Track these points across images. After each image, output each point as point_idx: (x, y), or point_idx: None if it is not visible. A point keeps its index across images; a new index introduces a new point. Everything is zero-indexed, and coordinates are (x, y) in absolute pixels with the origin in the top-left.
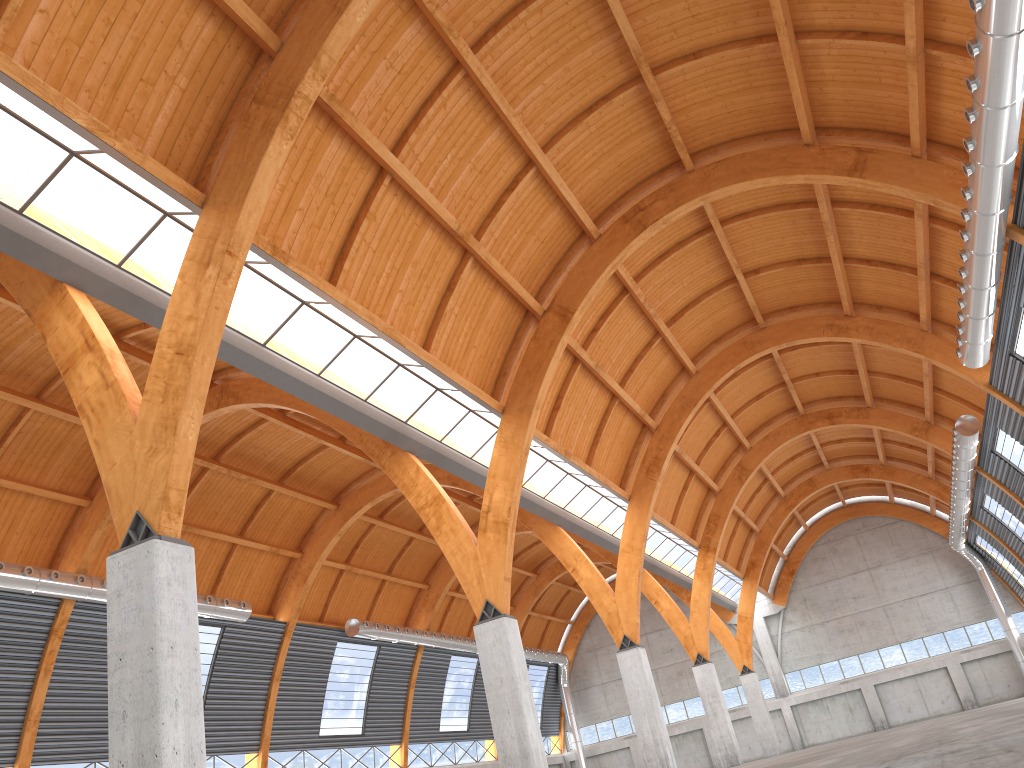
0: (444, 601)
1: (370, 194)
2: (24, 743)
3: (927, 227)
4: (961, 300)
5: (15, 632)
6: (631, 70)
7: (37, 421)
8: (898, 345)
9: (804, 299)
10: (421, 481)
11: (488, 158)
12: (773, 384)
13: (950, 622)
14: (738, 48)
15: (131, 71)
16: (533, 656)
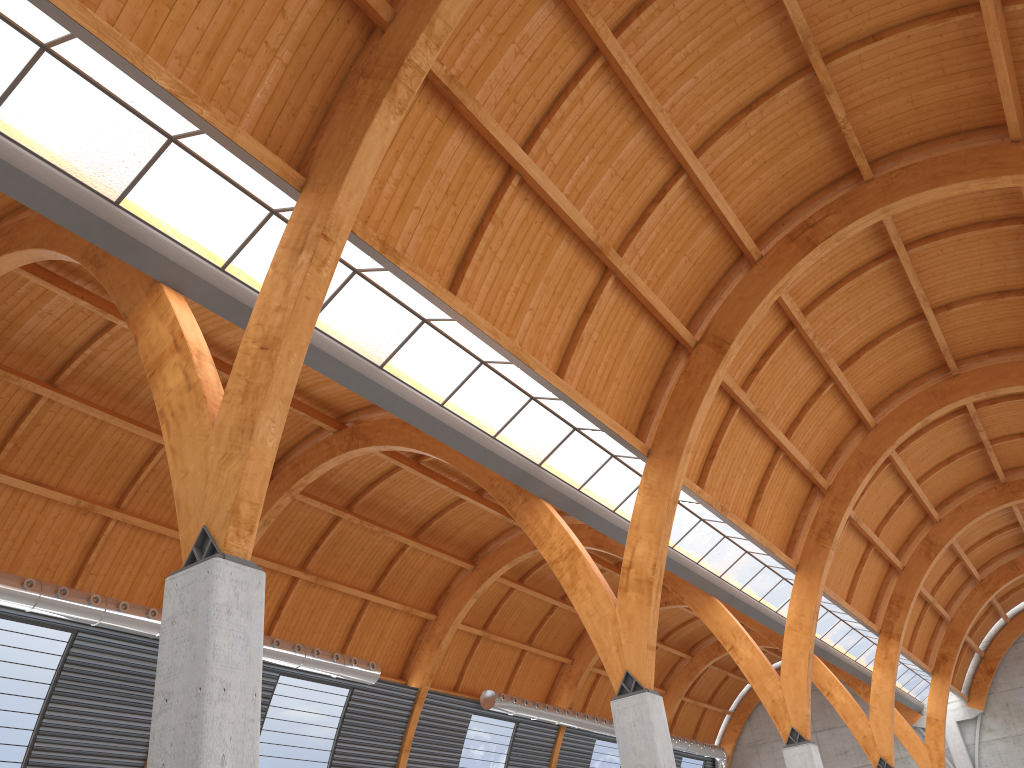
0: (589, 678)
1: (496, 196)
2: None
3: None
4: None
5: (138, 677)
6: (797, 59)
7: None
8: None
9: (1007, 341)
10: (555, 531)
11: (631, 163)
12: (967, 445)
13: None
14: (928, 24)
15: (227, 39)
16: (687, 747)
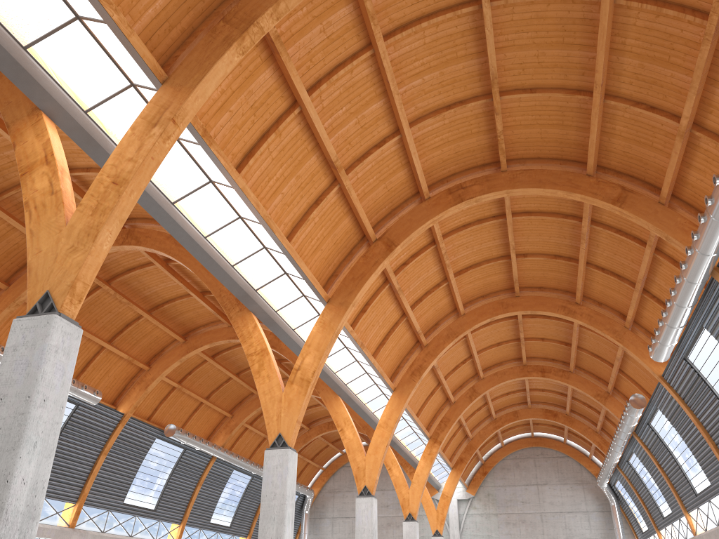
0: (239, 429)
1: (282, 117)
2: None
3: (652, 255)
4: (664, 311)
5: None
6: (485, 88)
7: None
8: (606, 333)
9: (550, 284)
10: (255, 335)
11: (370, 119)
12: (511, 338)
13: (583, 536)
14: (563, 94)
15: None
16: None
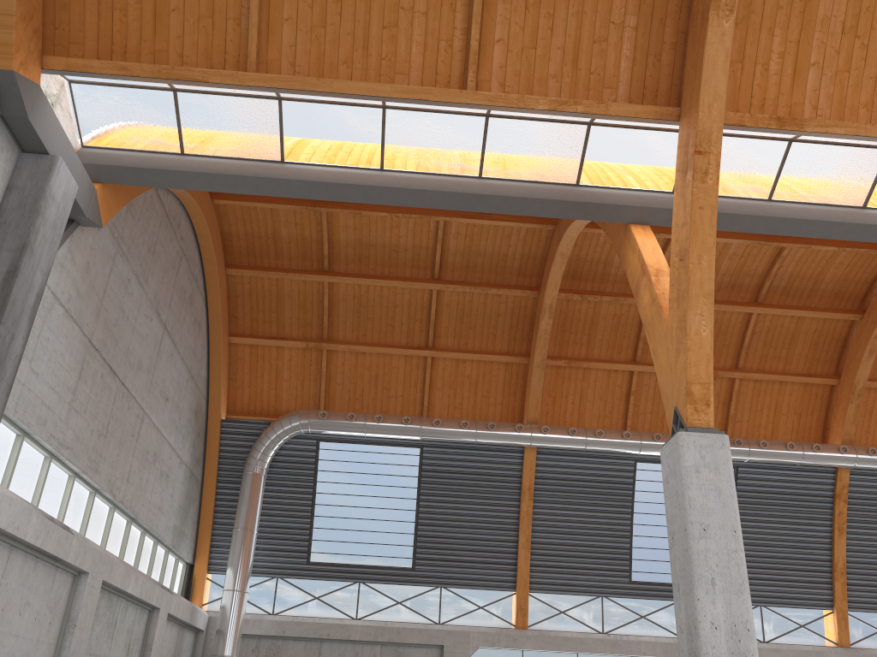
0: None
1: None
2: (836, 591)
3: None
4: None
5: (801, 497)
6: None
7: (764, 321)
8: None
9: None
10: None
11: None
12: None
13: None
14: None
15: (582, 41)
16: None
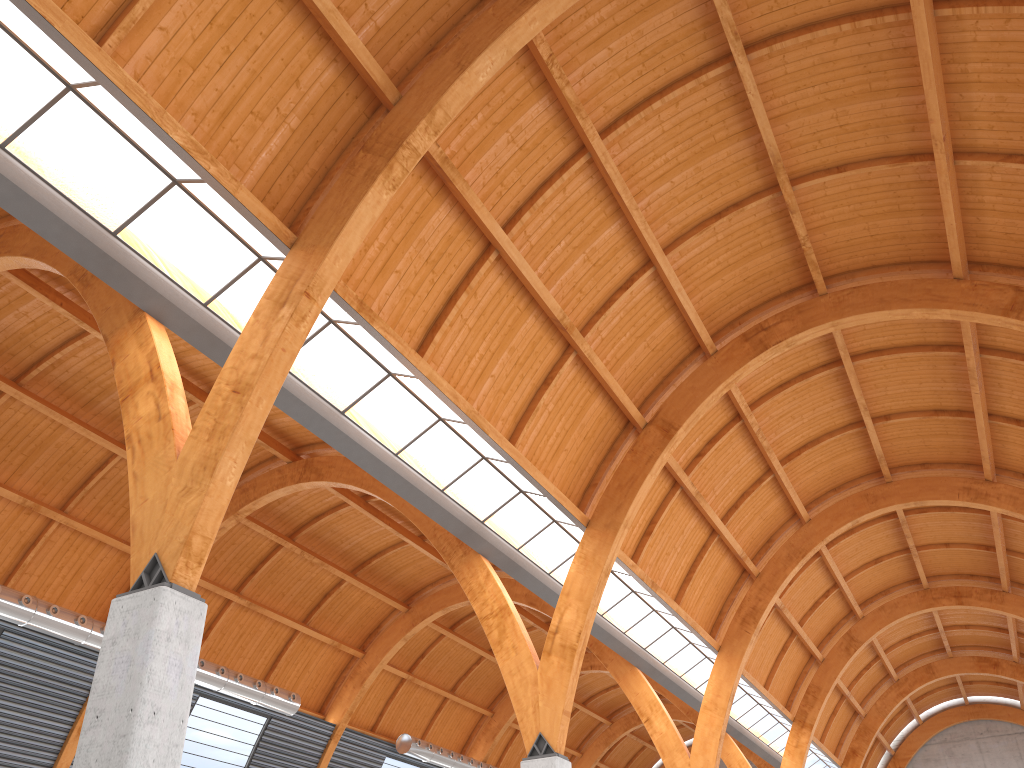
0: (507, 733)
1: (473, 268)
2: None
3: None
4: None
5: (57, 683)
6: (767, 178)
7: (122, 469)
8: None
9: (939, 456)
10: (489, 588)
11: (604, 251)
12: (895, 548)
13: None
14: (888, 164)
15: (242, 102)
16: None
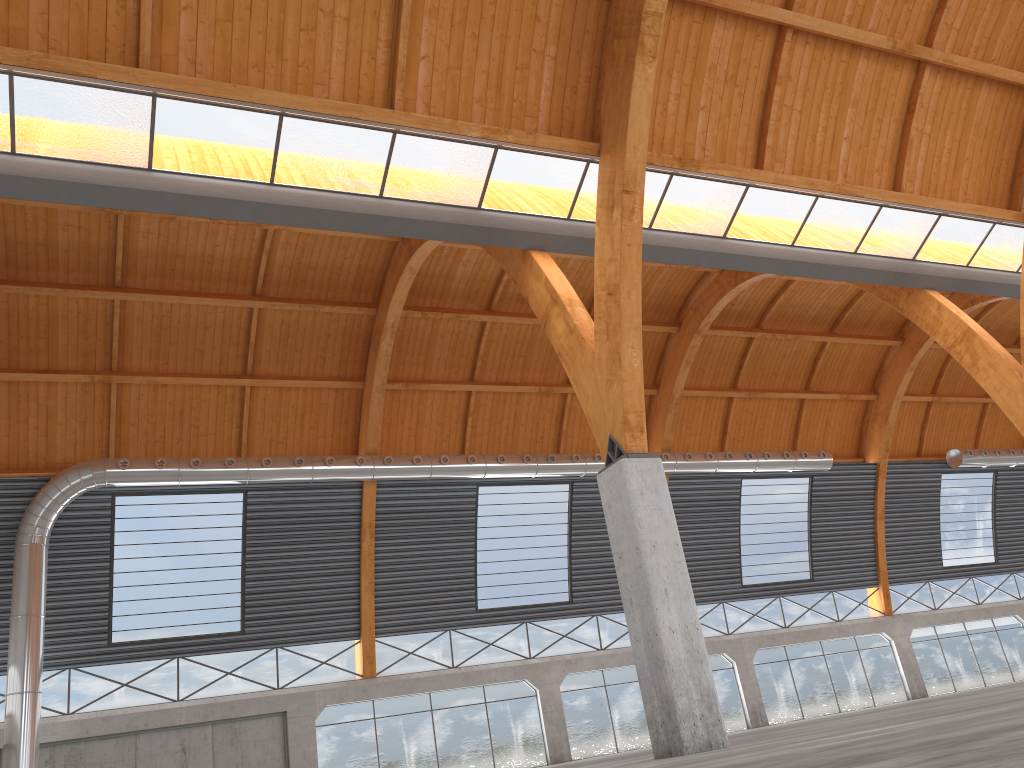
0: None
1: (775, 57)
2: None
3: None
4: None
5: None
6: None
7: None
8: None
9: None
10: (945, 318)
11: None
12: None
13: None
14: None
15: (506, 66)
16: None
